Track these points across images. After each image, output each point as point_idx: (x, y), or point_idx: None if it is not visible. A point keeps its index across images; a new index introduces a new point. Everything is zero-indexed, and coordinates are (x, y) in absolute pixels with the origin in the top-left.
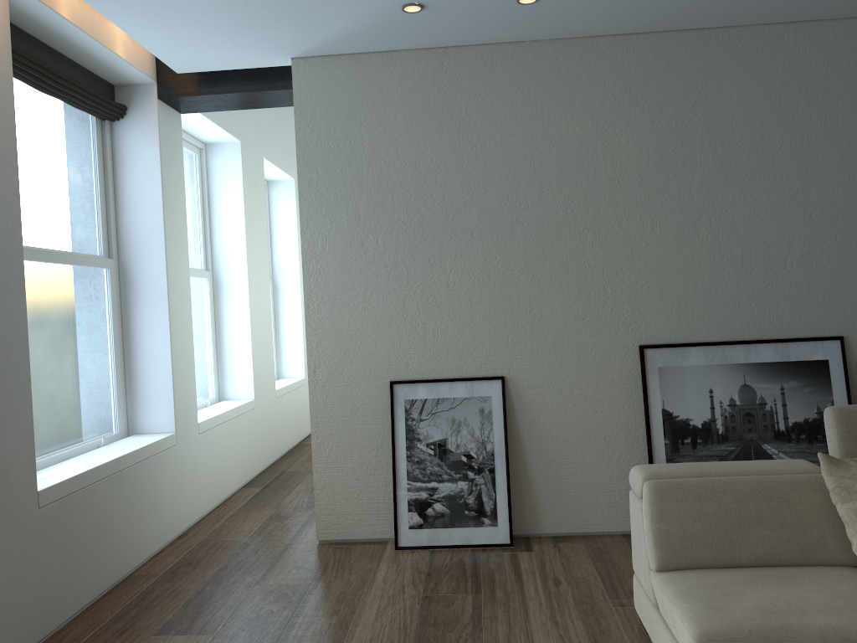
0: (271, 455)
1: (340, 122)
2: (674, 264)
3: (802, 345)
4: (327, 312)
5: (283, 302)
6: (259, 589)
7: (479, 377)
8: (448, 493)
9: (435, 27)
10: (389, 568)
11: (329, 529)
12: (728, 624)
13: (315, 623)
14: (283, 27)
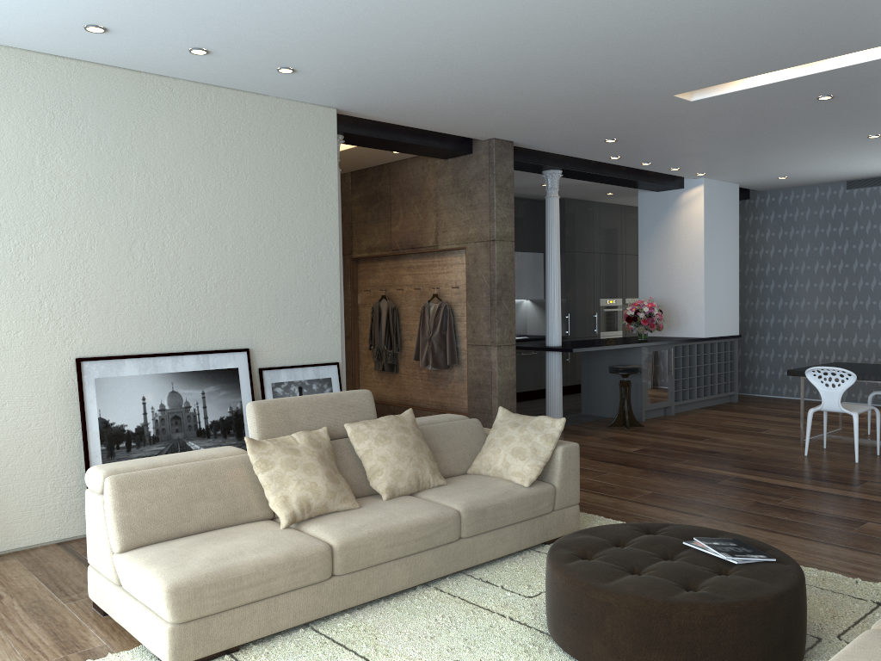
0: None
1: None
2: (112, 282)
3: (219, 356)
4: None
5: None
6: None
7: None
8: None
9: None
10: None
11: None
12: (190, 574)
13: None
14: None
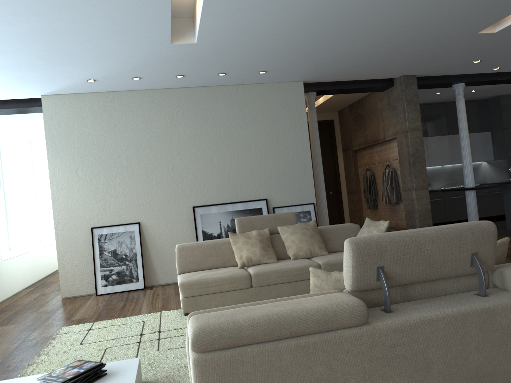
0: (38, 276)
1: (64, 121)
2: (204, 174)
3: (252, 202)
4: (62, 200)
5: (41, 202)
6: (35, 312)
7: (129, 223)
8: (117, 271)
9: (102, 85)
10: (92, 300)
11: (67, 292)
12: (189, 280)
13: (60, 316)
14: (37, 86)
